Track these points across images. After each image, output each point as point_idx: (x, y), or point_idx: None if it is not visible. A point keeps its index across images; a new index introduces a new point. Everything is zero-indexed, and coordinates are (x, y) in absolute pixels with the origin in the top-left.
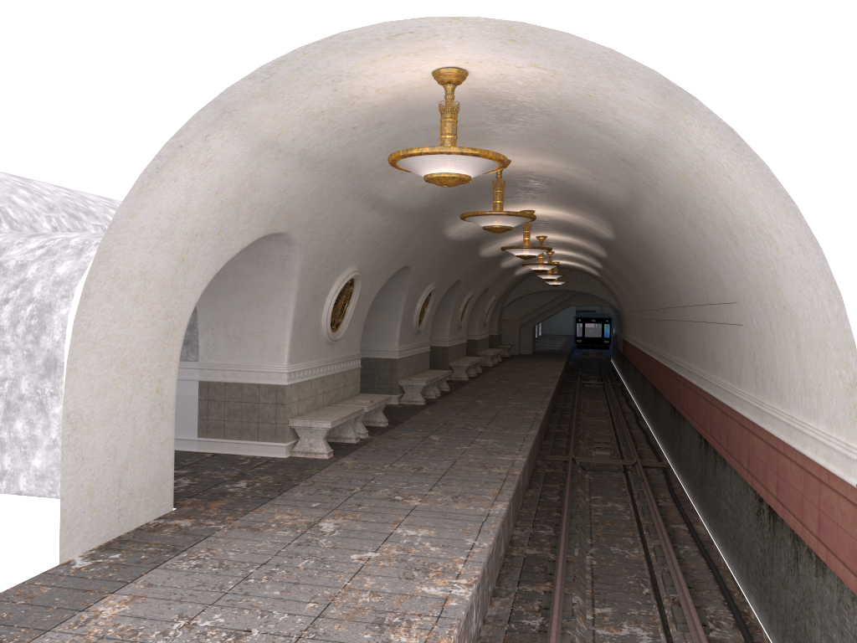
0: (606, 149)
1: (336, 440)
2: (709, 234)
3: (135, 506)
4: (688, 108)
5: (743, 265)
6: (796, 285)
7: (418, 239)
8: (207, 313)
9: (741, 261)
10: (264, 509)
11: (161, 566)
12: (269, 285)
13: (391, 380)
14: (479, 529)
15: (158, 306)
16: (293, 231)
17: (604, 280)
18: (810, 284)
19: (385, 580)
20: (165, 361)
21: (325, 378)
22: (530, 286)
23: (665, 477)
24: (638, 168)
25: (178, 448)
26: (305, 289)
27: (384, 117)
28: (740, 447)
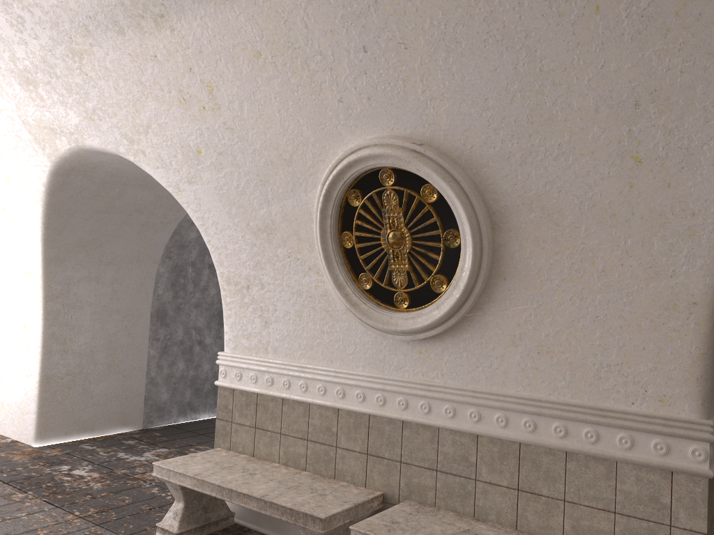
0: None
1: None
2: None
3: (5, 417)
4: None
5: None
6: None
7: None
8: None
9: None
10: None
11: None
12: None
13: None
14: None
15: (10, 251)
16: (83, 141)
17: None
18: None
19: None
20: (29, 301)
21: (378, 422)
22: None
23: None
24: None
25: None
26: (217, 216)
27: None
28: None
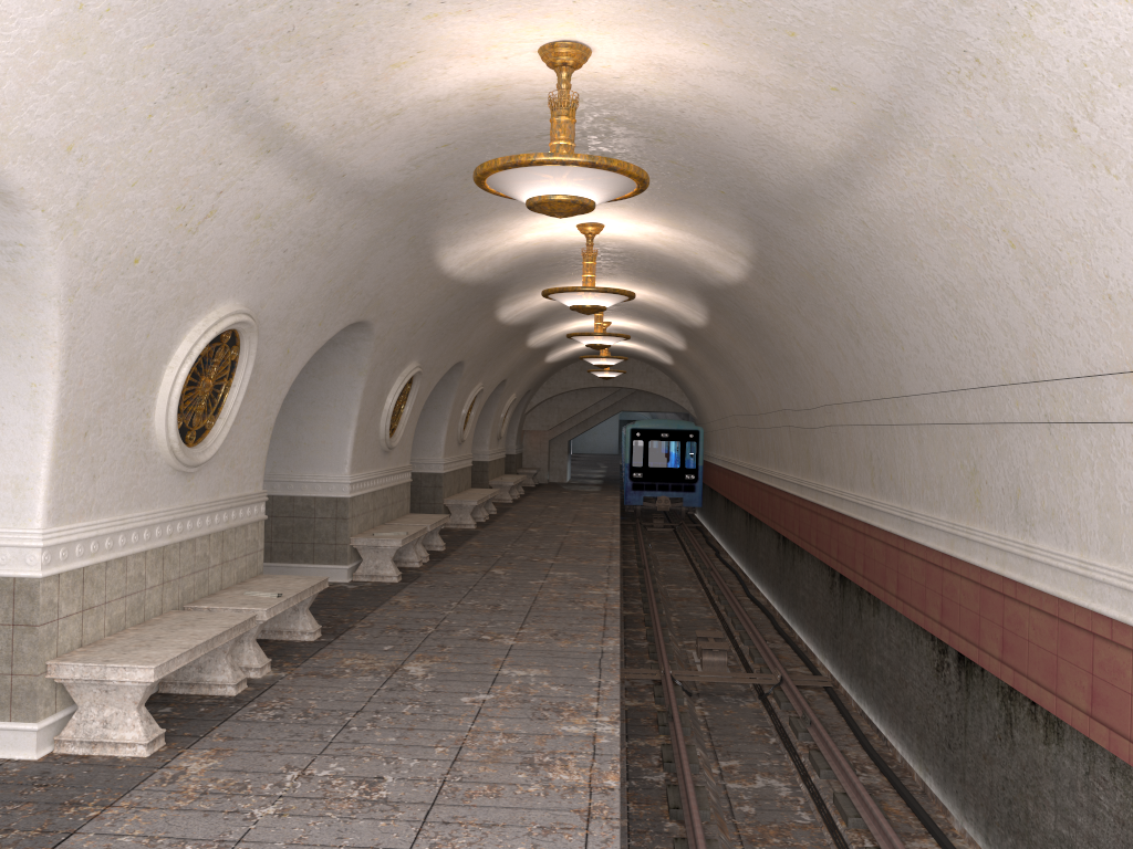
0: None
1: (192, 690)
2: None
3: None
4: None
5: None
6: None
7: (384, 265)
8: None
9: None
10: None
11: None
12: None
13: (336, 538)
14: None
15: None
16: (6, 160)
17: (679, 370)
18: None
19: None
20: None
21: (168, 550)
22: (565, 381)
23: (842, 711)
24: None
25: None
26: (93, 340)
27: None
28: None
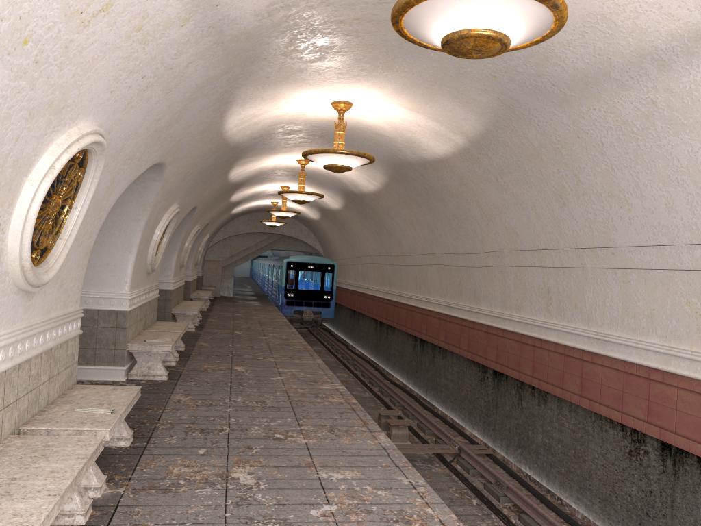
0: None
1: None
2: None
3: None
4: None
5: None
6: None
7: (195, 114)
8: None
9: None
10: None
11: None
12: None
13: (116, 344)
14: None
15: None
16: None
17: (322, 224)
18: None
19: None
20: None
21: (9, 374)
22: (237, 227)
23: (514, 475)
24: None
25: None
26: None
27: None
28: None
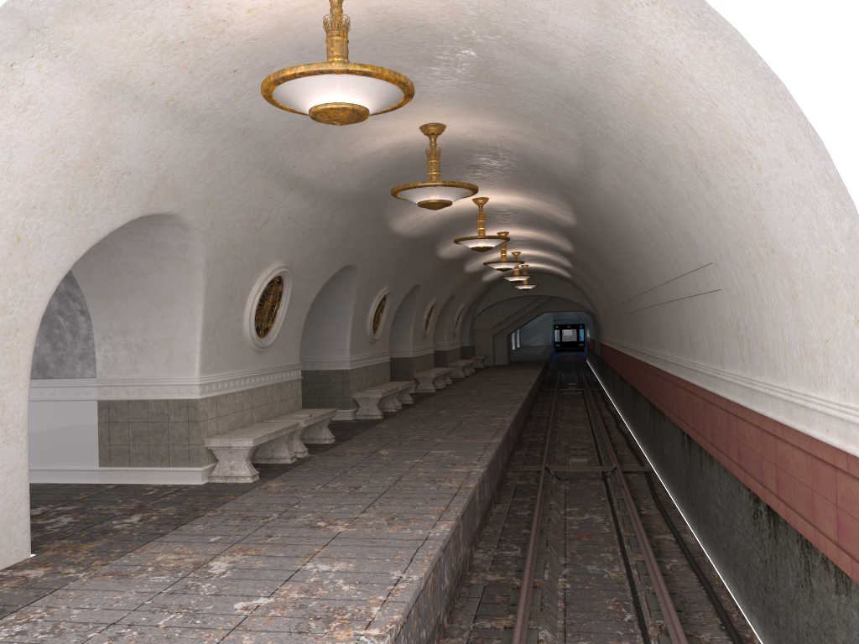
0: (546, 89)
1: (269, 461)
2: (674, 180)
3: None
4: None
5: (717, 210)
6: (787, 212)
7: (358, 233)
8: (104, 320)
9: (714, 206)
10: (148, 548)
11: None
12: (171, 283)
13: (343, 393)
14: (411, 558)
15: None
16: (185, 212)
17: (576, 281)
18: (807, 204)
19: (269, 637)
20: (6, 369)
21: (253, 391)
22: (501, 293)
23: (648, 482)
24: (585, 109)
25: (77, 480)
26: (216, 286)
27: (271, 57)
28: (728, 438)
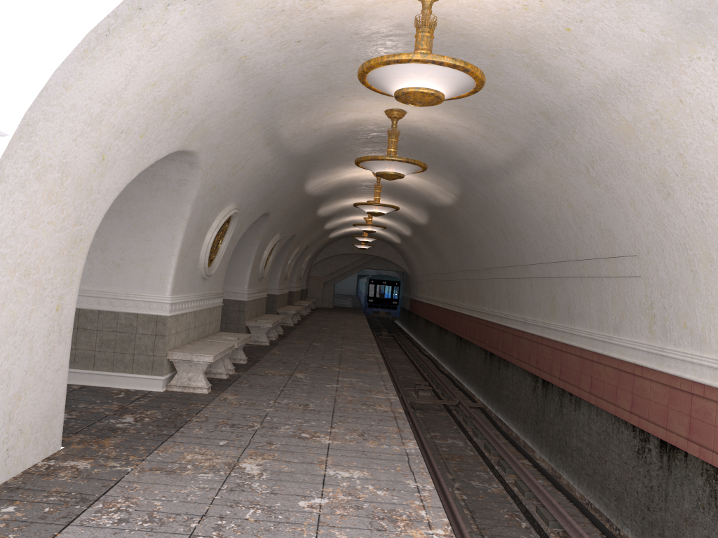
0: (529, 100)
1: (206, 375)
2: (621, 189)
3: (24, 444)
4: (713, 37)
5: (666, 218)
6: None
7: (284, 187)
8: None
9: (664, 214)
10: (169, 448)
11: (76, 522)
12: (159, 211)
13: (238, 321)
14: (410, 470)
15: (70, 208)
16: (201, 152)
17: (403, 247)
18: None
19: (356, 533)
20: (68, 275)
21: (196, 313)
22: (336, 249)
23: (488, 416)
24: (557, 122)
25: None
26: (195, 218)
27: (331, 35)
28: (616, 390)
